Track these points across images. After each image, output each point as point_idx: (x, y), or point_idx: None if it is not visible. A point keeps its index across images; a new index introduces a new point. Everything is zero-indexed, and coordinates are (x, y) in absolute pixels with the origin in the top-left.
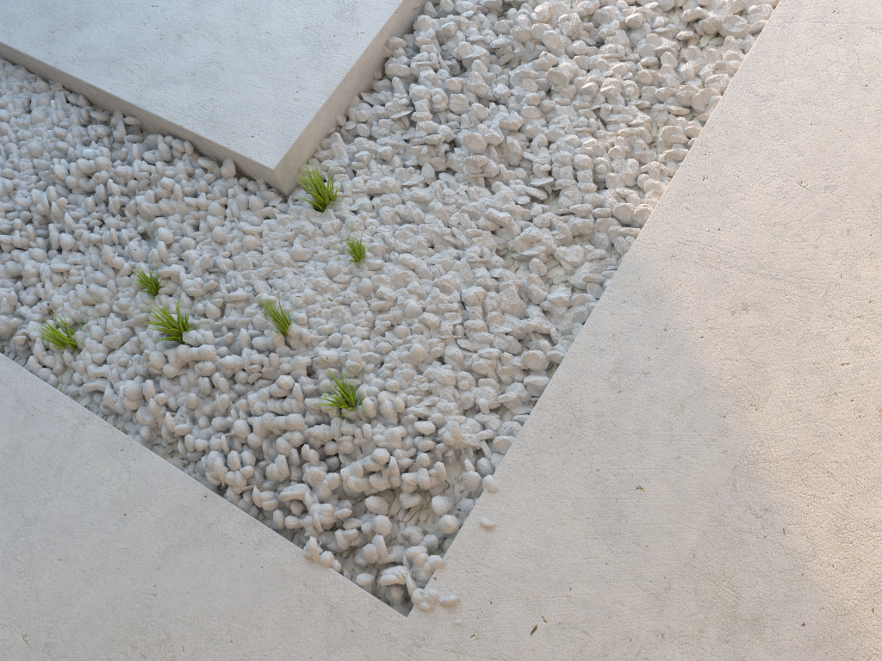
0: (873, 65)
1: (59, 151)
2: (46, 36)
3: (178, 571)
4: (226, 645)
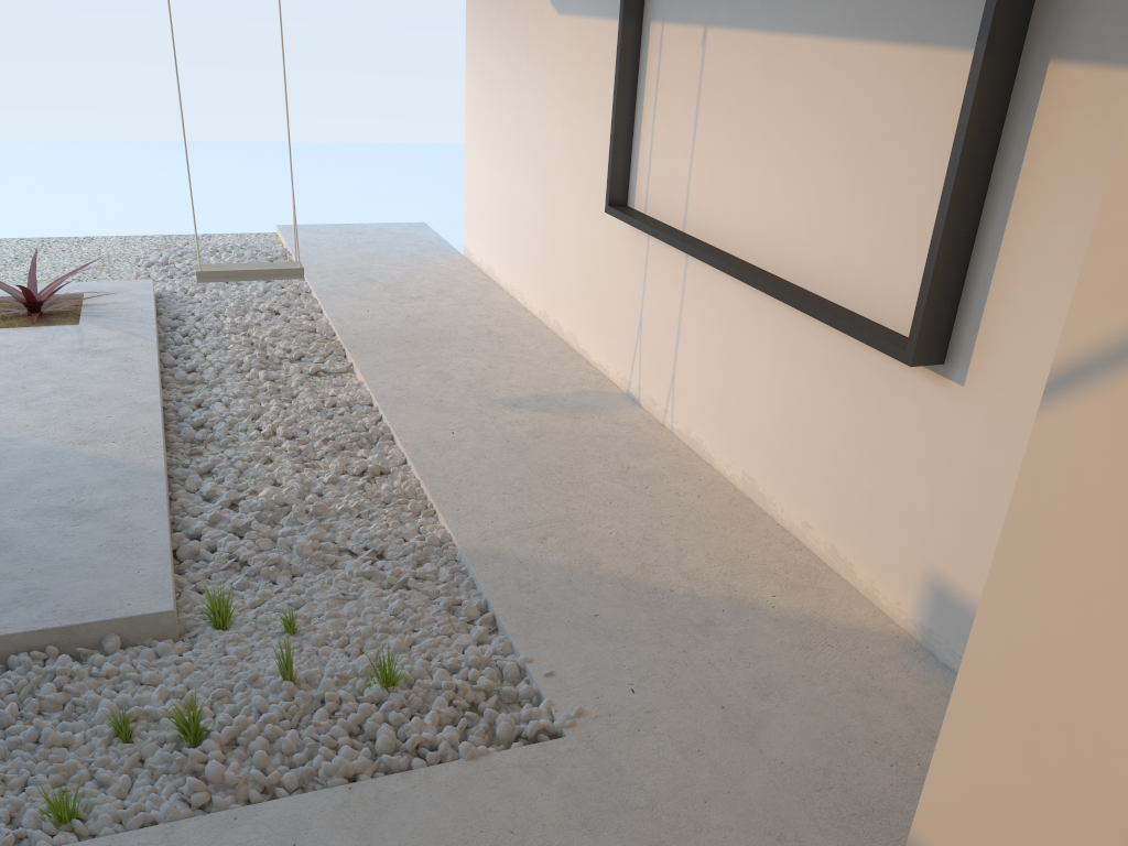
0: (478, 450)
1: None
2: None
3: (388, 834)
4: (481, 835)
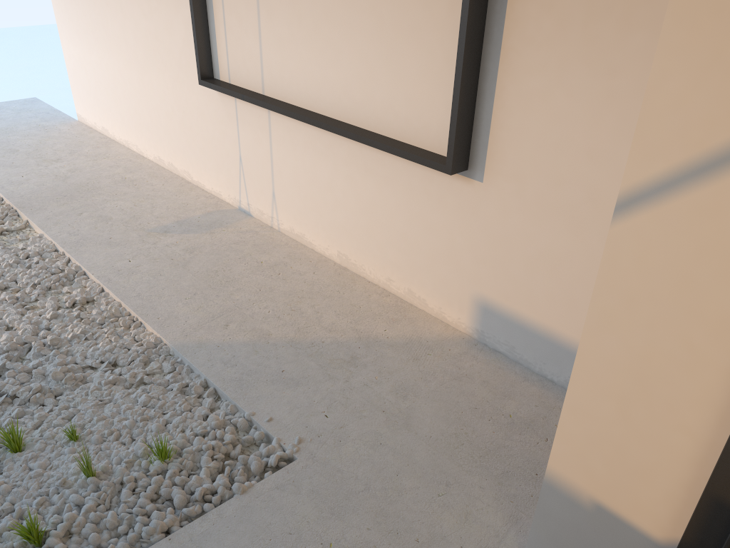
0: (154, 270)
1: None
2: None
3: None
4: (271, 542)
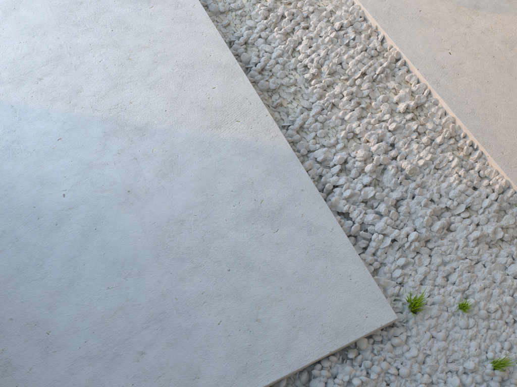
0: (479, 74)
1: None
2: None
3: None
4: None
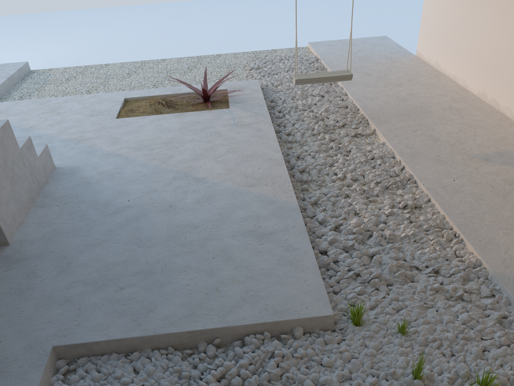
0: (475, 194)
1: (185, 377)
2: (133, 324)
3: None
4: None
